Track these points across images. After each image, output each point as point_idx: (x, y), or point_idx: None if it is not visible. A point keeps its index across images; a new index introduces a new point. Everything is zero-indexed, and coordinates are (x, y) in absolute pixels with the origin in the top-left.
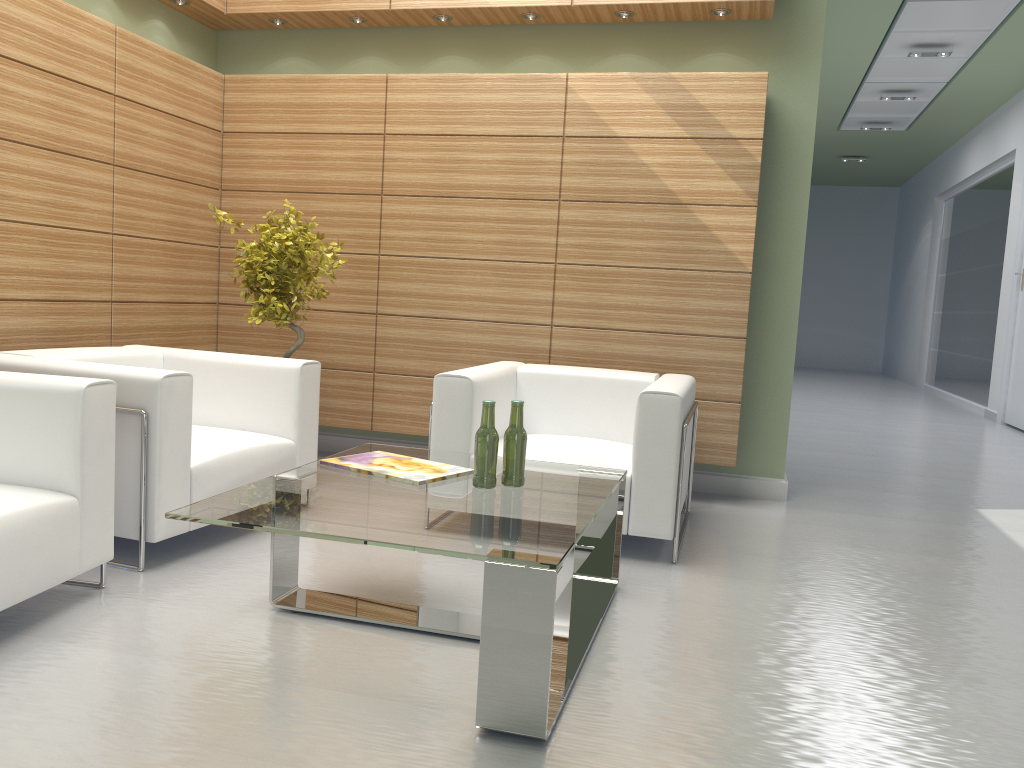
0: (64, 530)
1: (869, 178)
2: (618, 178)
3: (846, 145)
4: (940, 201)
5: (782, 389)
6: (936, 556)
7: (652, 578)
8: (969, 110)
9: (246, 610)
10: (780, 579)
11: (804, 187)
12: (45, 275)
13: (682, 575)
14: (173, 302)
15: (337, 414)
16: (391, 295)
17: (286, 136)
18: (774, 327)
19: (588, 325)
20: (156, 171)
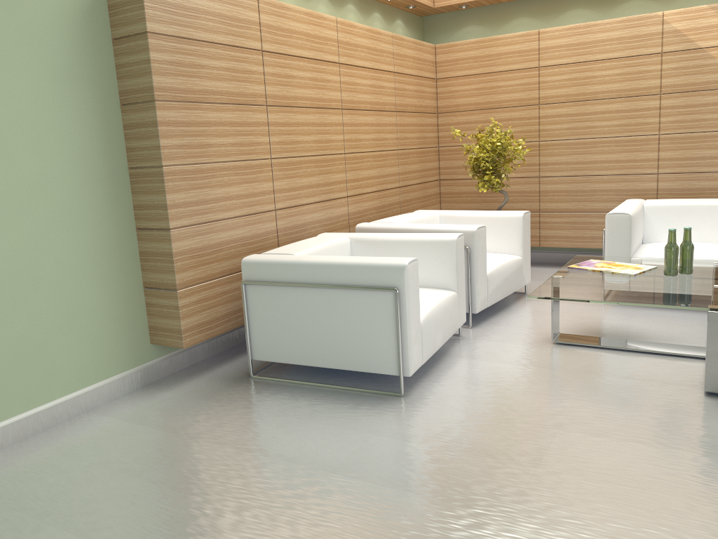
0: (455, 307)
1: None
2: (702, 75)
3: None
4: None
5: None
6: None
7: None
8: None
9: (540, 344)
10: None
11: None
12: (375, 178)
13: None
14: (421, 182)
15: None
16: (548, 165)
17: (475, 76)
18: None
19: (683, 171)
20: (411, 110)
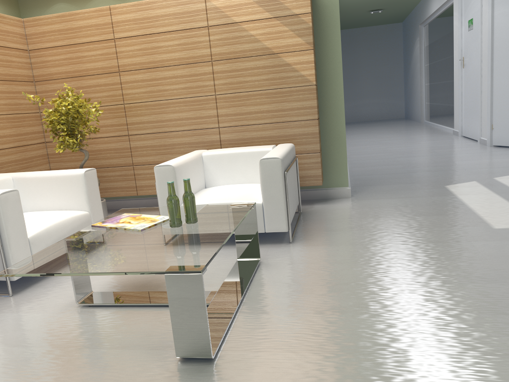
0: None
1: (386, 20)
2: (240, 45)
3: (371, 5)
4: (422, 27)
5: (341, 141)
6: (423, 216)
7: (279, 253)
8: None
9: (64, 309)
10: (344, 242)
11: (337, 35)
12: None
13: (294, 249)
14: (19, 146)
15: (118, 190)
16: (134, 124)
17: (63, 47)
18: (333, 110)
19: (237, 124)
20: None
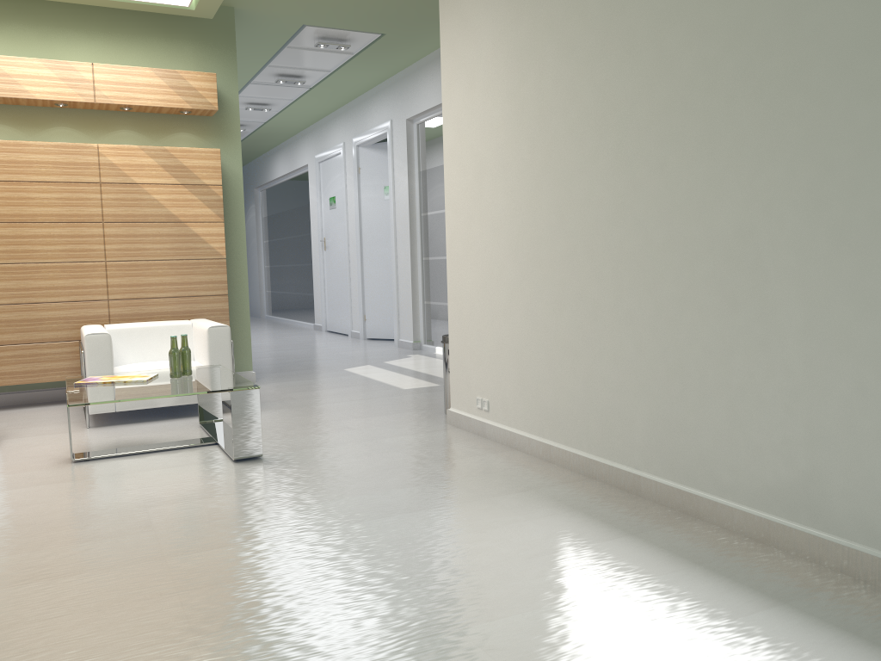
0: None
1: None
2: (140, 208)
3: None
4: (258, 191)
5: (245, 321)
6: (341, 387)
7: None
8: (275, 137)
9: (60, 466)
10: (288, 406)
11: (241, 209)
12: None
13: None
14: None
15: None
16: None
17: None
18: (236, 287)
19: (133, 297)
20: None
